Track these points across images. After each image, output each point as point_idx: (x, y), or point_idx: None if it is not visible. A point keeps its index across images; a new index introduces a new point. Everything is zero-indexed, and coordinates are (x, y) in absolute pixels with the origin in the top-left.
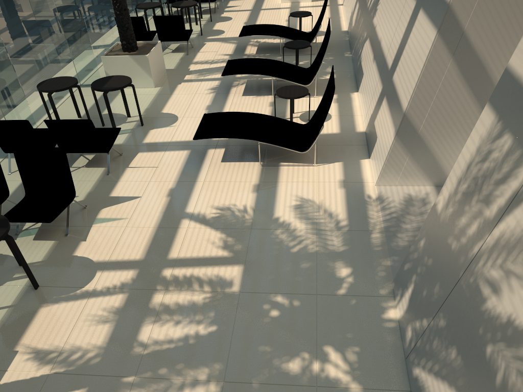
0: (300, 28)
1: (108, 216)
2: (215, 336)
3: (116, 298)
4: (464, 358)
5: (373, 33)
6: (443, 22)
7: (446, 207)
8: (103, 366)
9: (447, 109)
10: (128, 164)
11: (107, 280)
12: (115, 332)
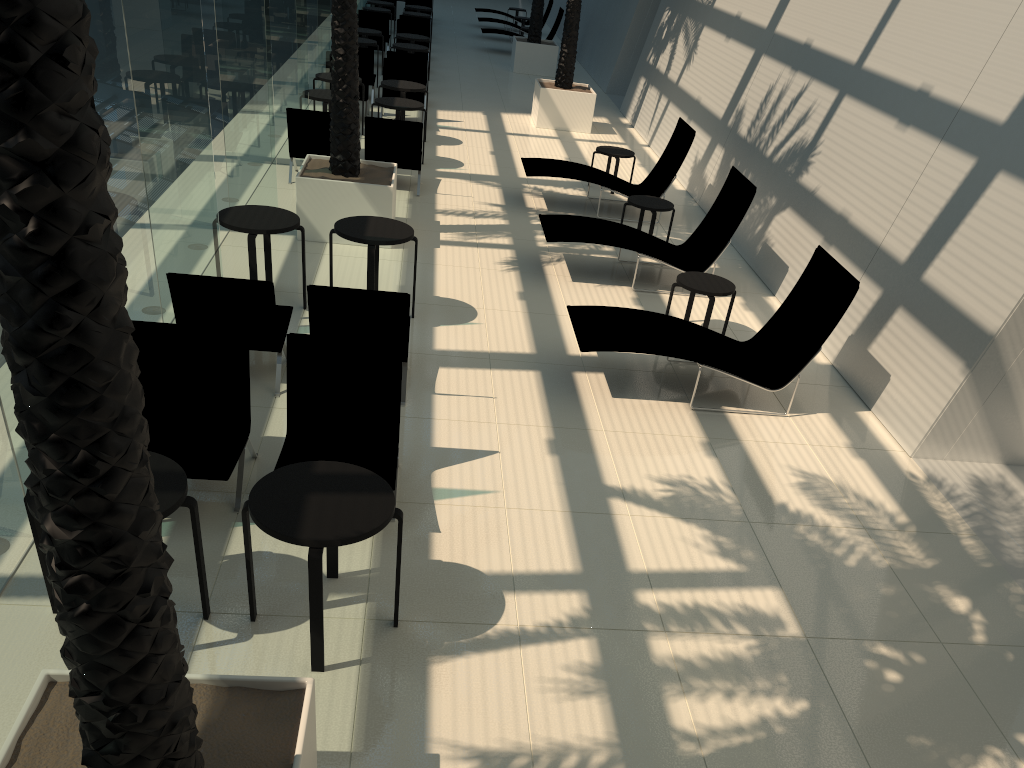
0: (616, 175)
1: (454, 485)
2: (815, 718)
3: (577, 647)
4: None
5: (809, 200)
6: None
7: None
8: None
9: None
10: (431, 387)
11: (535, 612)
12: (619, 712)
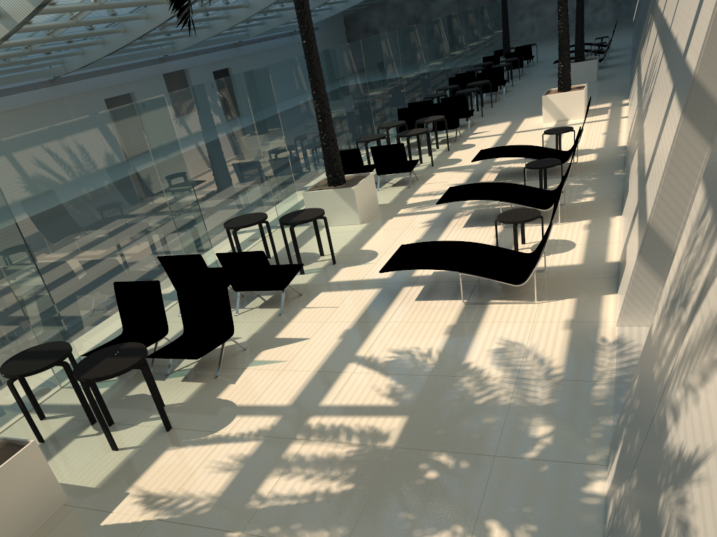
0: (557, 147)
1: (266, 358)
2: (348, 495)
3: (247, 446)
4: (643, 522)
5: (641, 139)
6: (688, 100)
7: (657, 326)
8: (211, 518)
9: None
10: (306, 304)
11: (243, 426)
12: (235, 481)
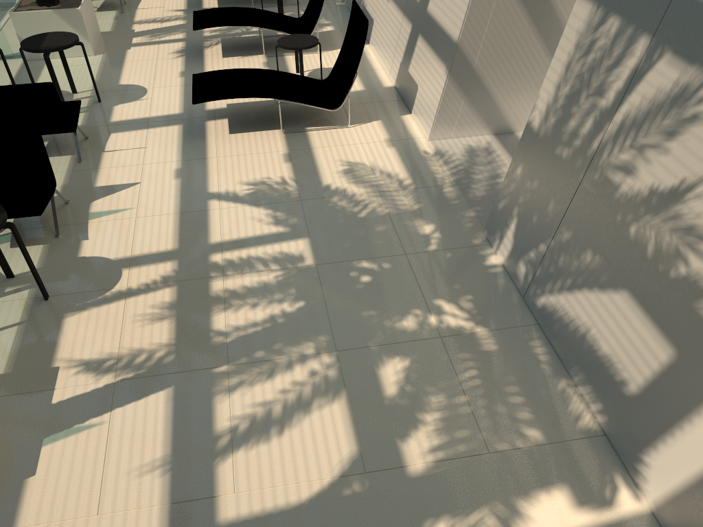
0: None
1: (104, 208)
2: (306, 311)
3: (163, 293)
4: (603, 253)
5: None
6: None
7: (545, 120)
8: (183, 362)
9: (502, 36)
10: (102, 147)
11: (141, 277)
12: (180, 326)
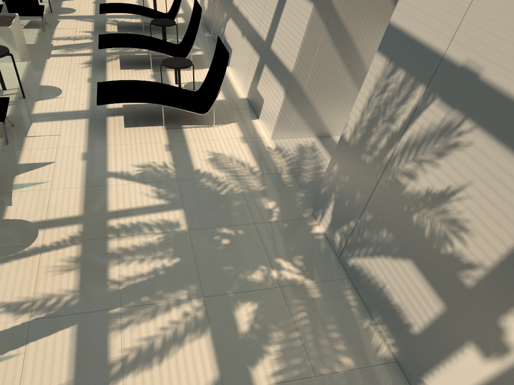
0: (156, 9)
1: (26, 181)
2: (181, 265)
3: (70, 250)
4: (395, 232)
5: (236, 13)
6: None
7: (354, 134)
8: (85, 305)
9: (323, 71)
10: (25, 133)
11: (53, 236)
12: (83, 276)
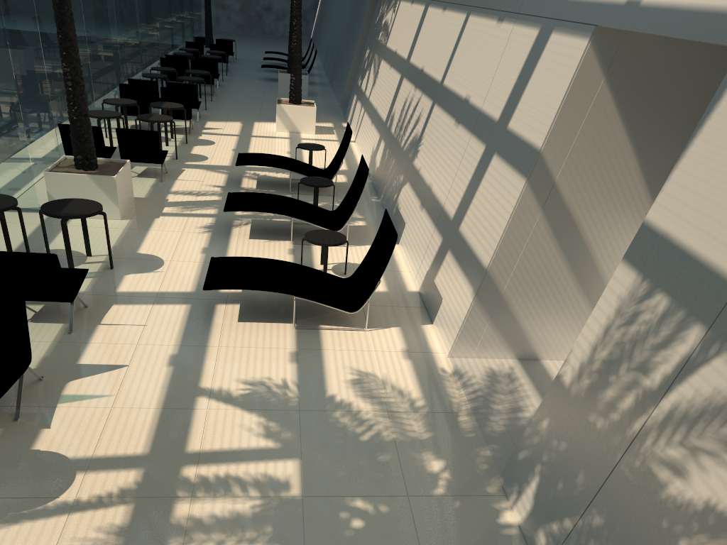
0: (311, 163)
1: (80, 391)
2: None
3: (115, 512)
4: None
5: (416, 177)
6: (533, 170)
7: (578, 378)
8: None
9: (534, 268)
10: (99, 319)
11: (95, 486)
12: None
